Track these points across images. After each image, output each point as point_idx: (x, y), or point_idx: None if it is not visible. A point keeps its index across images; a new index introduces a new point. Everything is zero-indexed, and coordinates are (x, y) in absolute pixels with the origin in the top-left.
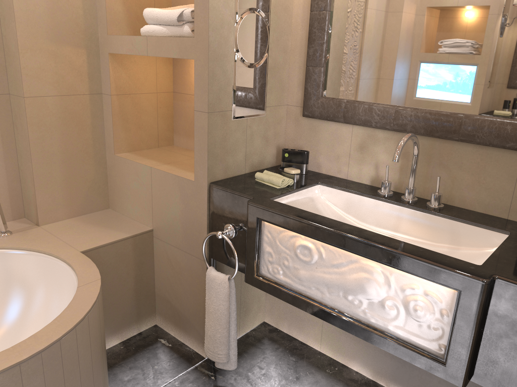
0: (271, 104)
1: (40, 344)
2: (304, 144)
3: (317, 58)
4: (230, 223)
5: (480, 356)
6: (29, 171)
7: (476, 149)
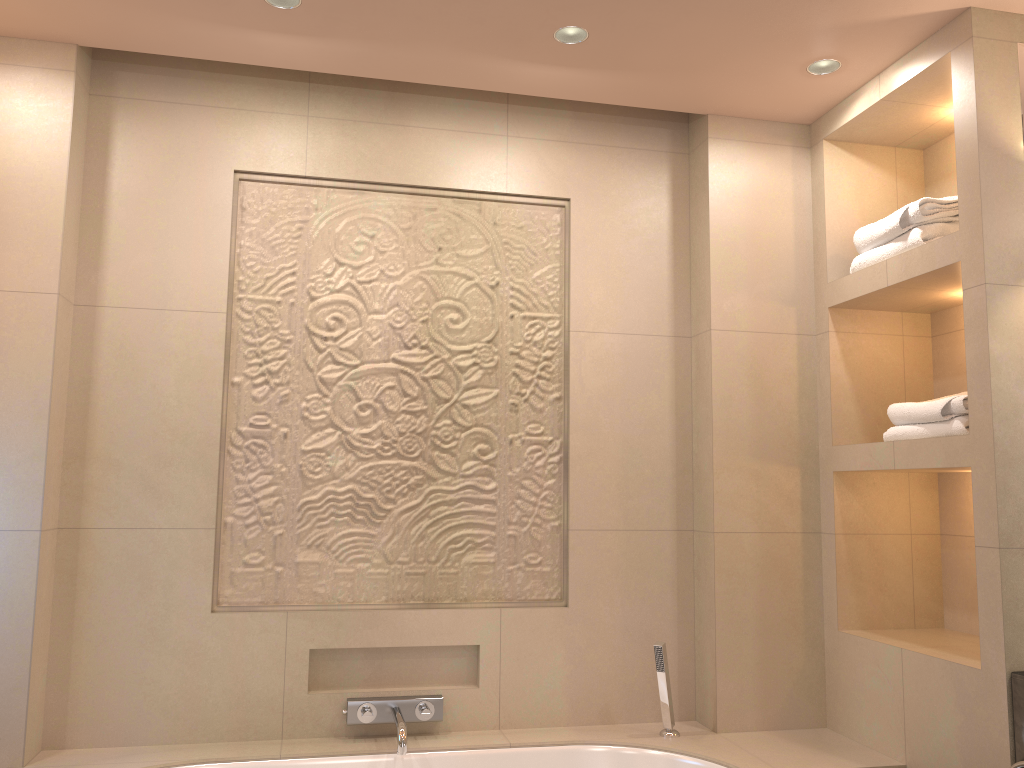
0: None
1: None
2: None
3: None
4: None
5: None
6: (709, 642)
7: None
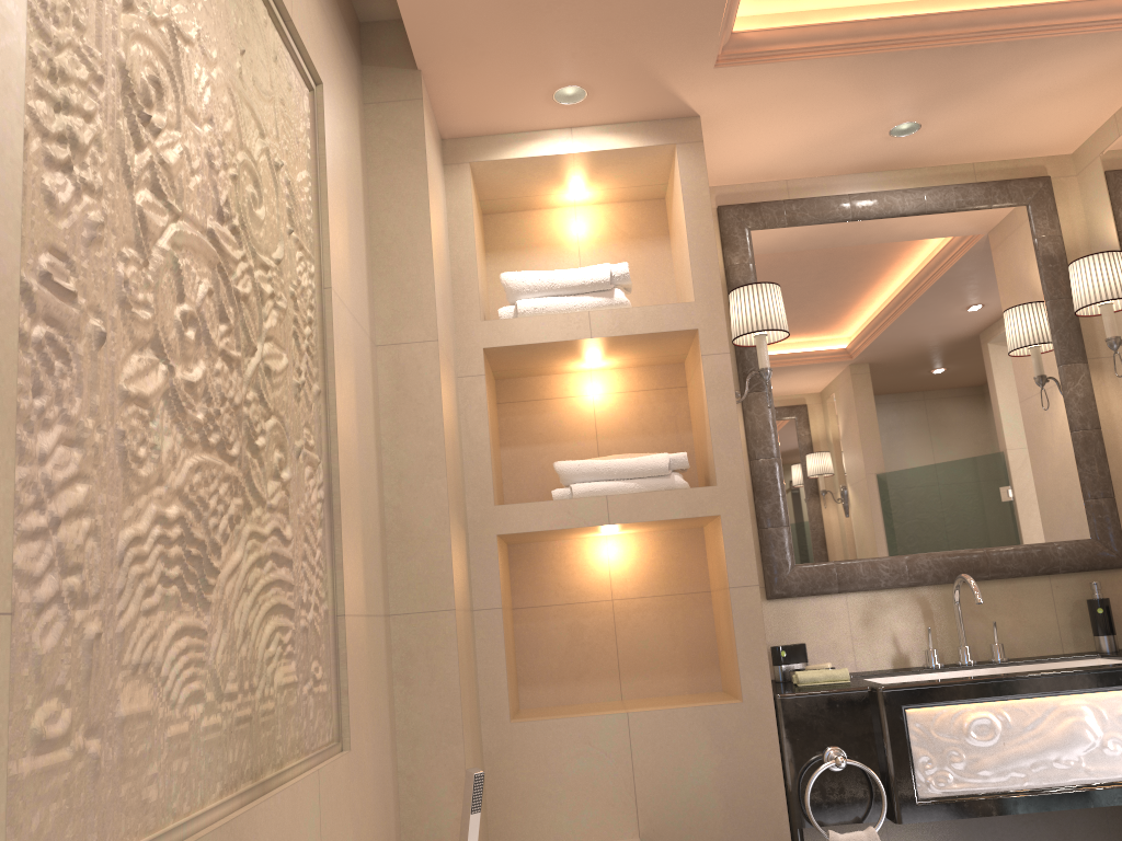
0: None
1: None
2: (774, 641)
3: (780, 515)
4: (833, 745)
5: None
6: (447, 766)
7: (1004, 585)
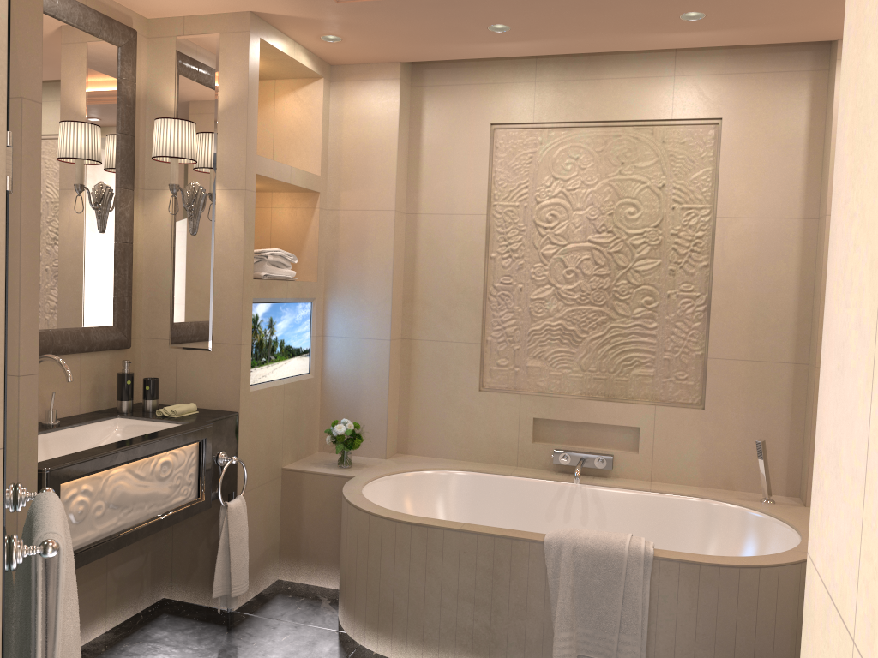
0: None
1: (722, 561)
2: None
3: None
4: None
5: None
6: (807, 444)
7: None
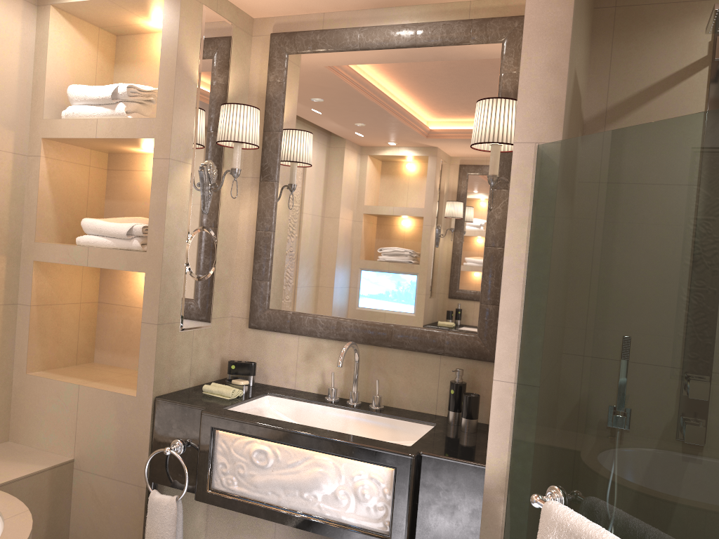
0: (217, 316)
1: None
2: (250, 356)
3: (264, 273)
4: (179, 438)
5: (417, 526)
6: None
7: (406, 354)
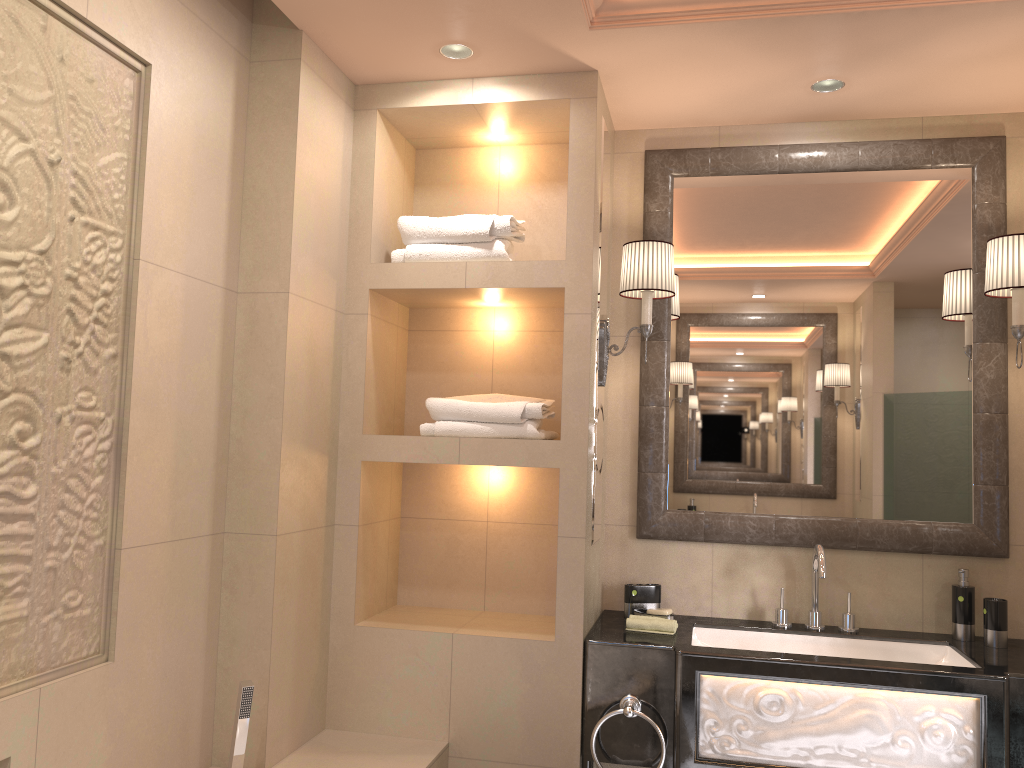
0: (601, 524)
1: None
2: (638, 577)
3: (658, 462)
4: (631, 693)
5: None
6: (255, 666)
7: (874, 557)
